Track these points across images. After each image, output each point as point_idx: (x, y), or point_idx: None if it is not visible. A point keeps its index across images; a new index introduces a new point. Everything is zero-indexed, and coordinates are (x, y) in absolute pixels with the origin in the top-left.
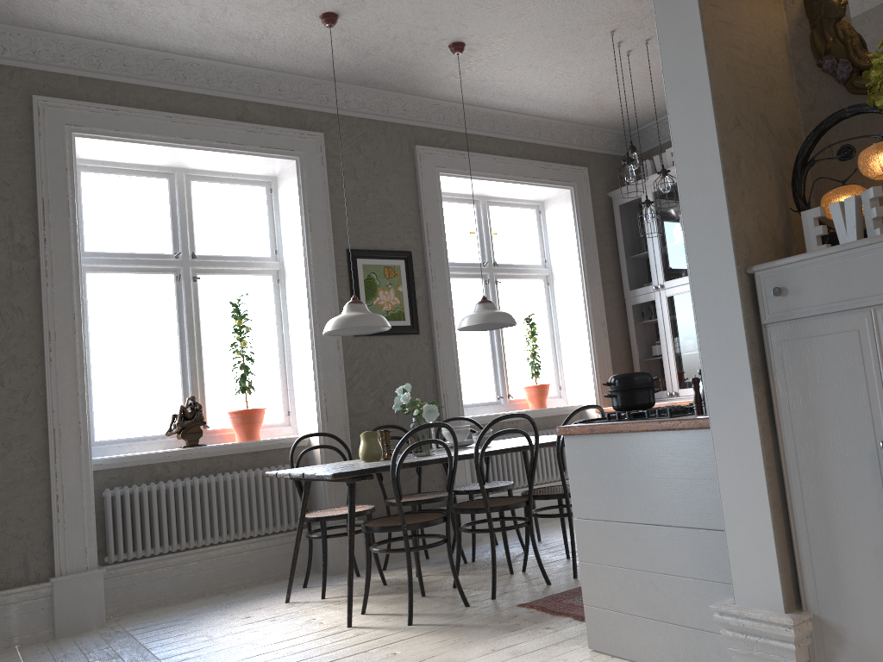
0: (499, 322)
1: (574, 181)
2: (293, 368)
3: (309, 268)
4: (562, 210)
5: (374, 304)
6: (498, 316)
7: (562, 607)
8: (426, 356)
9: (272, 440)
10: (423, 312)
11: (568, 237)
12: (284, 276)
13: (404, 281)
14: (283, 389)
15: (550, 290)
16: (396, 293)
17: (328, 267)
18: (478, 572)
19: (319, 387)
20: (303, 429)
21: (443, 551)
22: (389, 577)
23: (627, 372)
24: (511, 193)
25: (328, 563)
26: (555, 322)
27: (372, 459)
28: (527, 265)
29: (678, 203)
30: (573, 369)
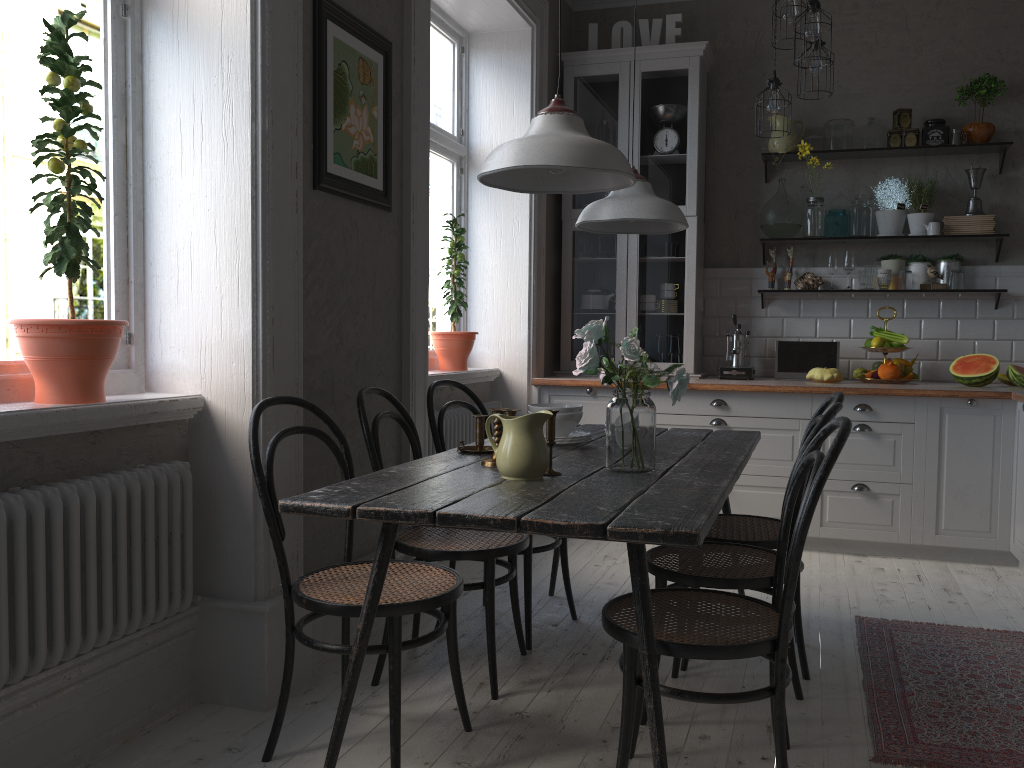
0: (684, 224)
1: (538, 17)
2: (152, 233)
3: (263, 3)
4: (509, 58)
5: (343, 131)
6: (681, 212)
7: (957, 756)
8: (394, 257)
9: (139, 405)
10: (396, 171)
11: (515, 104)
12: (144, 3)
13: (381, 99)
14: (119, 278)
15: (464, 181)
16: (369, 119)
17: (291, 16)
18: (601, 678)
19: (263, 290)
20: (181, 381)
21: (407, 624)
22: (428, 704)
23: (549, 328)
24: (458, 1)
25: (256, 685)
26: (465, 235)
27: (540, 474)
28: (445, 131)
29: (683, 99)
30: (488, 313)
